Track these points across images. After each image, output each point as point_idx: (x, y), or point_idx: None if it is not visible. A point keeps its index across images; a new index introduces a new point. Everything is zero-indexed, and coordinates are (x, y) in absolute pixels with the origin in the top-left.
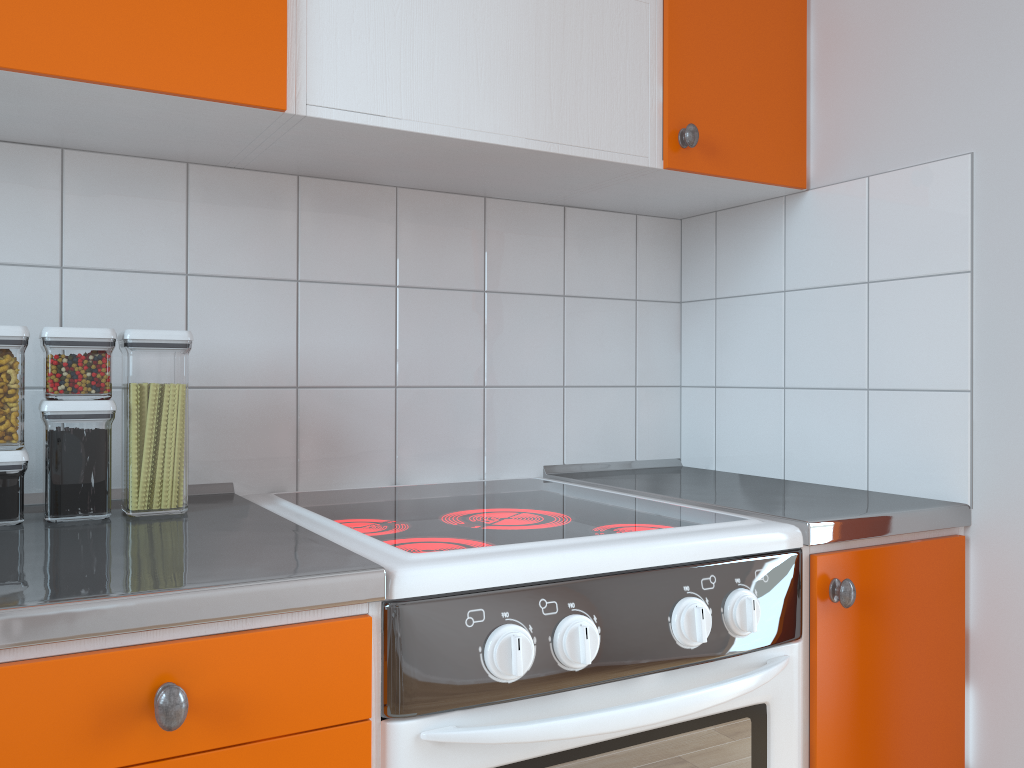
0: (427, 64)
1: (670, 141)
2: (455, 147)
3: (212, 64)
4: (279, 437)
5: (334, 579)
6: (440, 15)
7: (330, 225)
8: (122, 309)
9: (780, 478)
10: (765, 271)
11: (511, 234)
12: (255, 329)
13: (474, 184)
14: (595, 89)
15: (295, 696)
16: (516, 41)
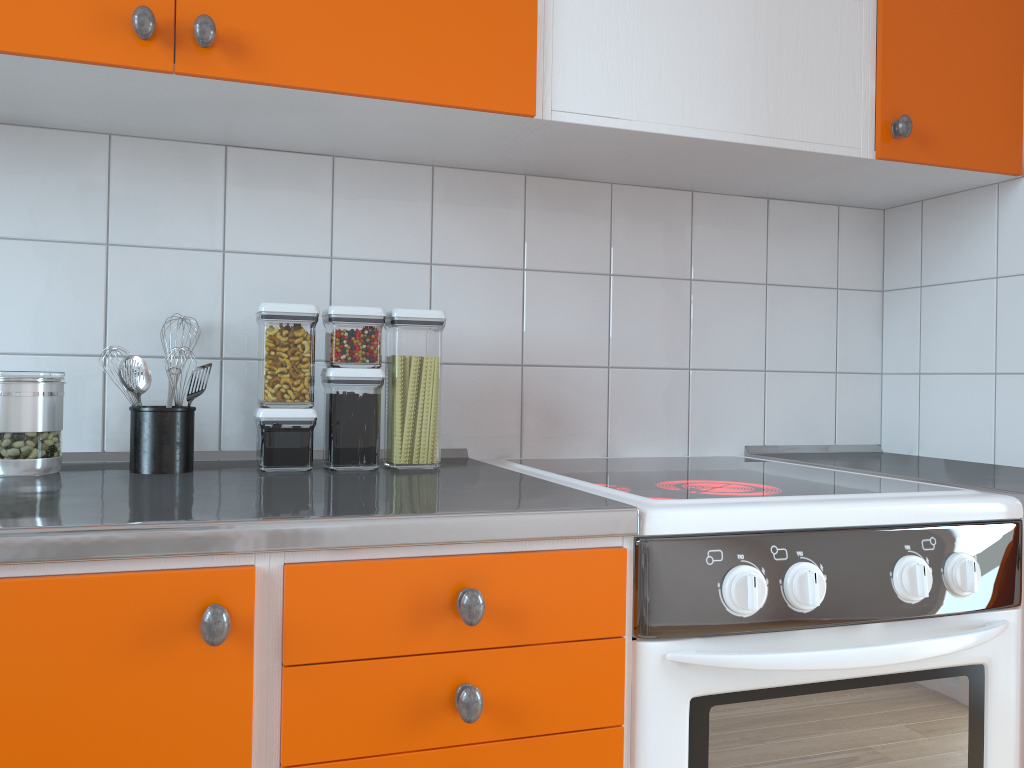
0: (655, 70)
1: (882, 132)
2: (677, 144)
3: (475, 79)
4: (506, 410)
5: (596, 514)
6: (667, 25)
7: (552, 219)
8: (378, 294)
9: (990, 463)
10: (975, 258)
11: (716, 226)
12: (487, 312)
13: (685, 179)
14: (809, 85)
15: (564, 610)
16: (736, 44)
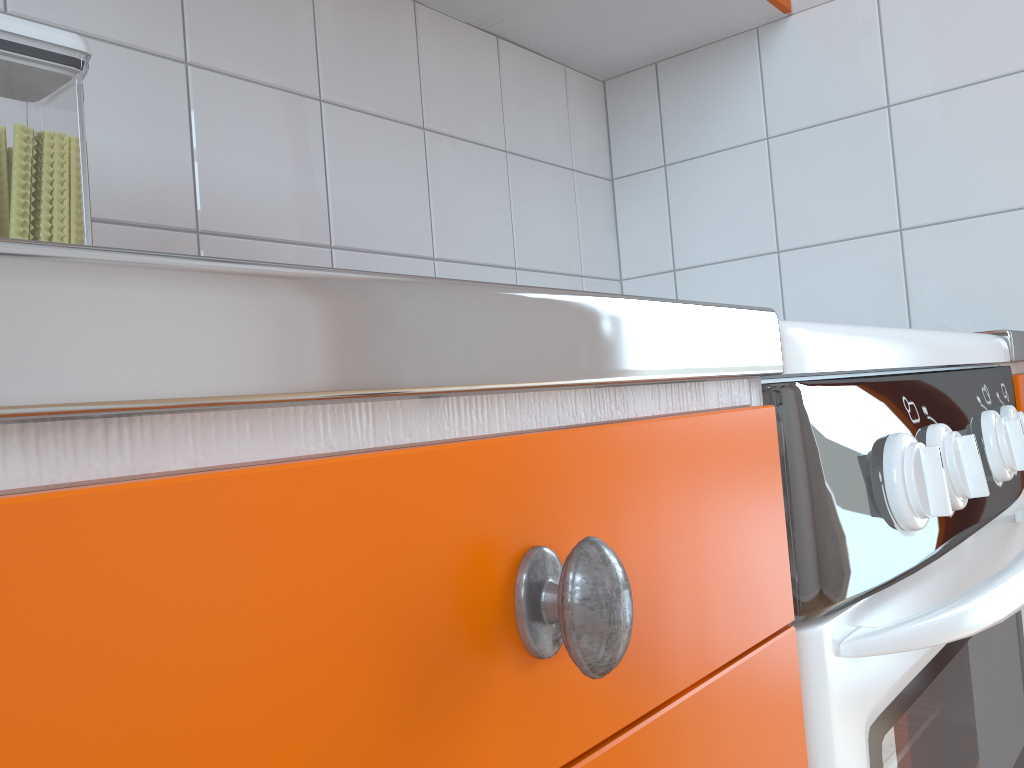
0: None
1: None
2: None
3: None
4: None
5: (730, 315)
6: None
7: None
8: None
9: None
10: (737, 120)
11: (446, 58)
12: (128, 128)
13: None
14: None
15: (714, 579)
16: None
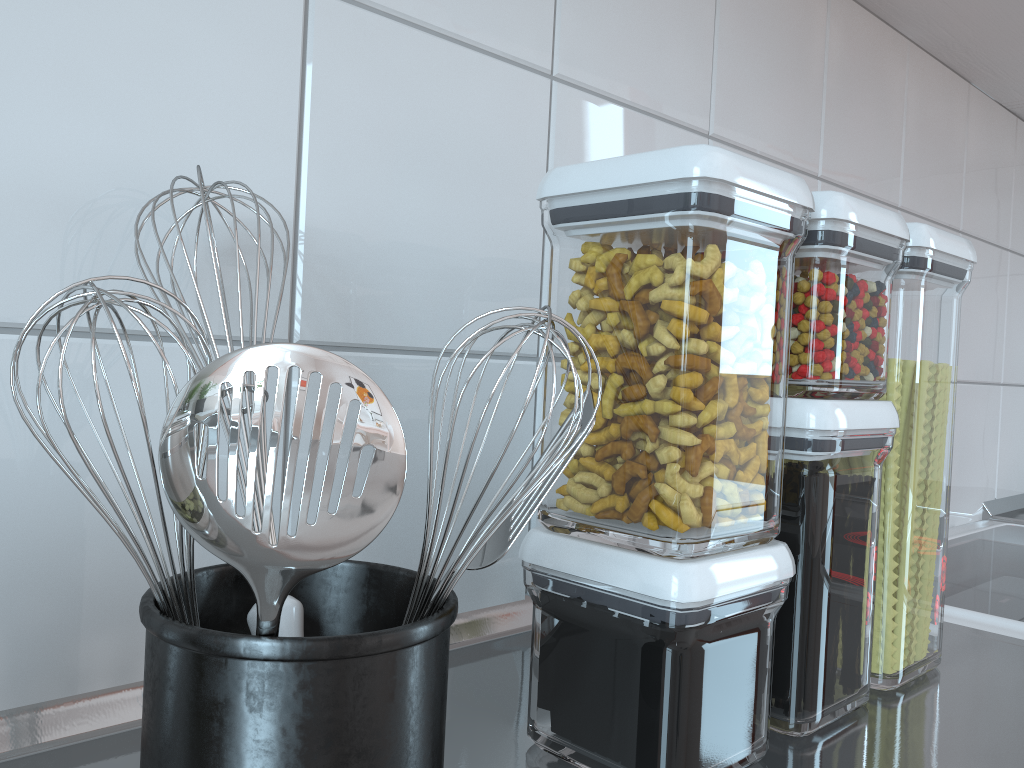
0: None
1: None
2: None
3: None
4: None
5: None
6: None
7: (852, 85)
8: None
9: None
10: None
11: (982, 147)
12: None
13: None
14: None
15: None
16: None
